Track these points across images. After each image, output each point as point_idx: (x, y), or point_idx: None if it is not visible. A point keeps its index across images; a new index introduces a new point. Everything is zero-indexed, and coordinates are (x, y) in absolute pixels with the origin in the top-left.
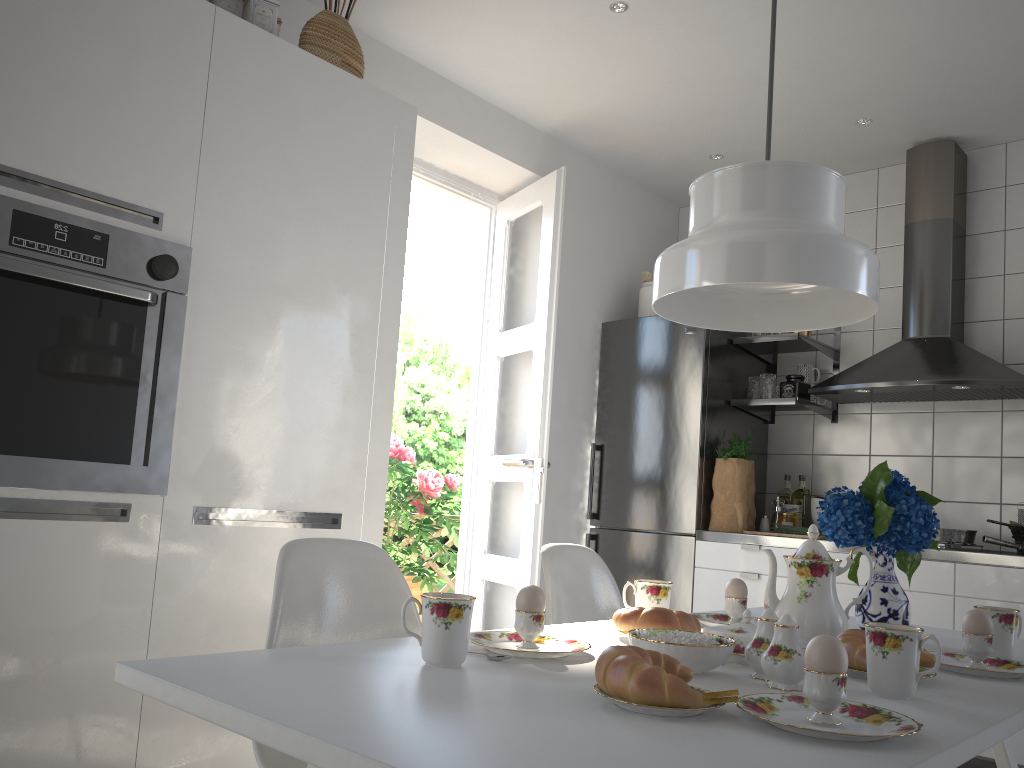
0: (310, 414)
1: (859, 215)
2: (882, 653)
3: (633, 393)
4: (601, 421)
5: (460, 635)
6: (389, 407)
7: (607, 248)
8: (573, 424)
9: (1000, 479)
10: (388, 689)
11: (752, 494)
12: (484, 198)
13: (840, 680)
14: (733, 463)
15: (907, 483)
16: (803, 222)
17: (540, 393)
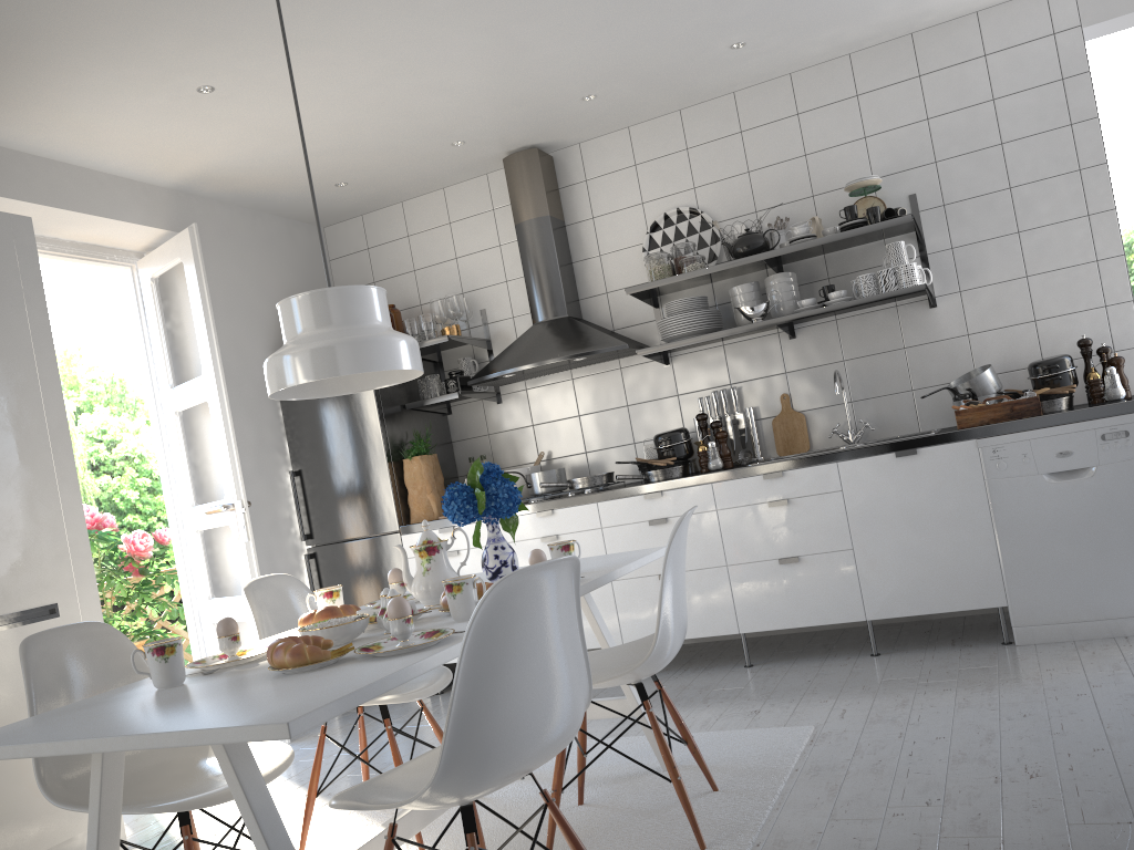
0: (2, 524)
1: (481, 217)
2: (453, 596)
3: (316, 417)
4: (294, 448)
5: (177, 663)
6: (78, 497)
7: (260, 284)
8: (267, 458)
9: (630, 423)
10: (134, 708)
11: (441, 483)
12: (121, 259)
13: (407, 620)
14: (418, 461)
15: (496, 470)
16: (355, 327)
17: (225, 441)
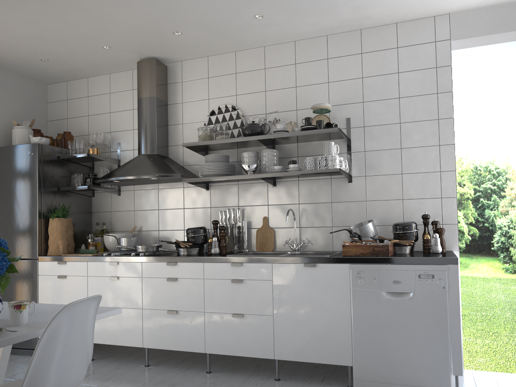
0: None
1: (126, 92)
2: None
3: (5, 186)
4: None
5: None
6: None
7: None
8: None
9: (184, 218)
10: None
11: (70, 235)
12: None
13: None
14: (56, 220)
15: None
16: None
17: None
